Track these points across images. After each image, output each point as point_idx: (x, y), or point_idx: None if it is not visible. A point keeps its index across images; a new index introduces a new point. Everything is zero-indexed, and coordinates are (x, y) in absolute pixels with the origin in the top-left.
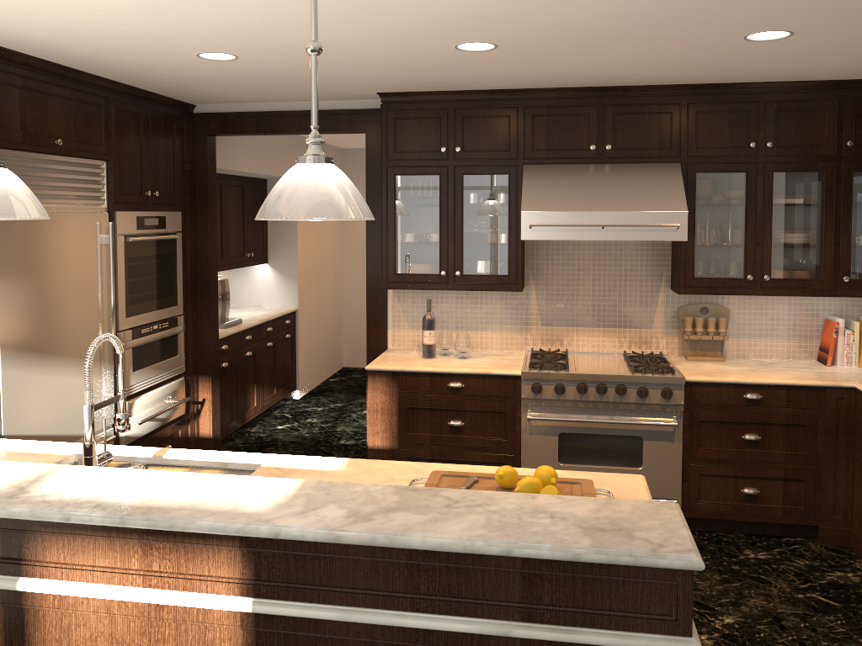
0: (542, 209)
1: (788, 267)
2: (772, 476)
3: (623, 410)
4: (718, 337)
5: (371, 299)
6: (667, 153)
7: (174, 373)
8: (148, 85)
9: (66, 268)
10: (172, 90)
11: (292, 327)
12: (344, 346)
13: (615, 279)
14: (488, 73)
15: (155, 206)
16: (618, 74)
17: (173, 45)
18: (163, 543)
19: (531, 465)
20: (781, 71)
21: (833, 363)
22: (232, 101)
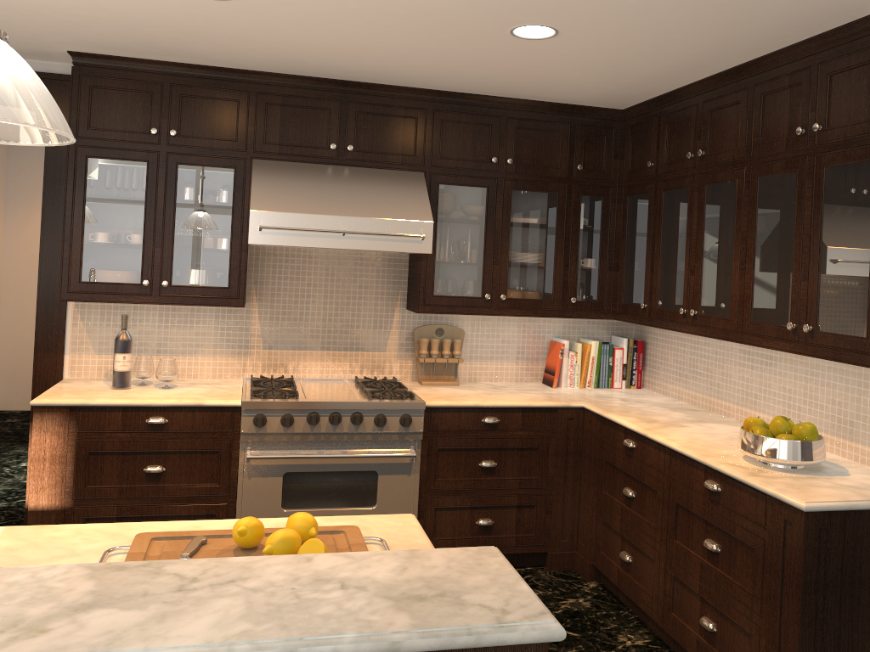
0: (275, 209)
1: (523, 287)
2: (506, 504)
3: (358, 442)
4: (453, 360)
5: (44, 315)
6: (412, 161)
7: None
8: None
9: None
10: None
11: None
12: None
13: (349, 297)
14: (220, 40)
15: None
16: (368, 64)
17: None
18: None
19: (249, 514)
20: (527, 84)
21: (558, 385)
22: None
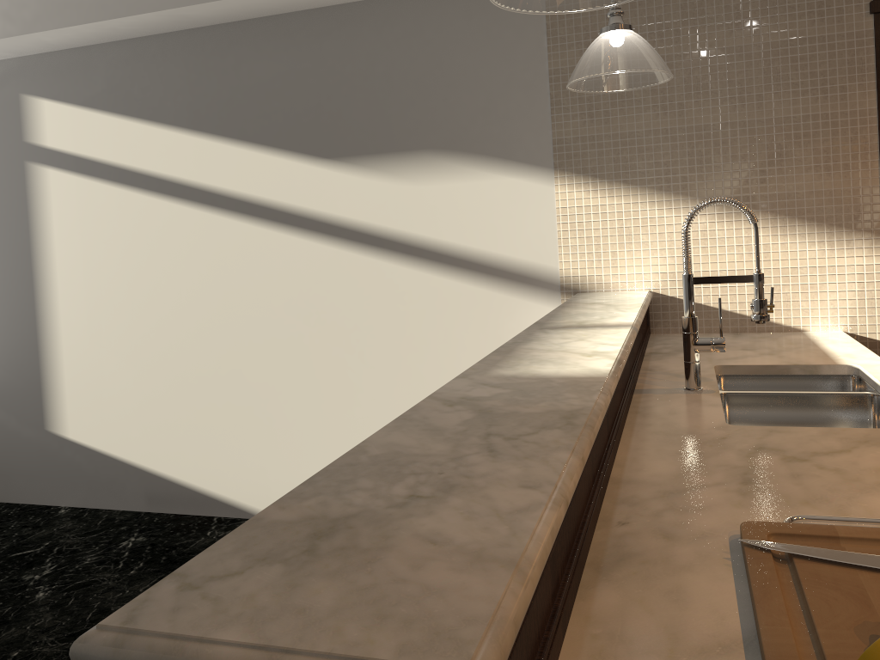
0: None
1: None
2: None
3: None
4: None
5: None
6: None
7: None
8: None
9: None
10: None
11: None
12: None
13: None
14: None
15: None
16: None
17: None
18: None
19: None
20: None
21: None
22: None
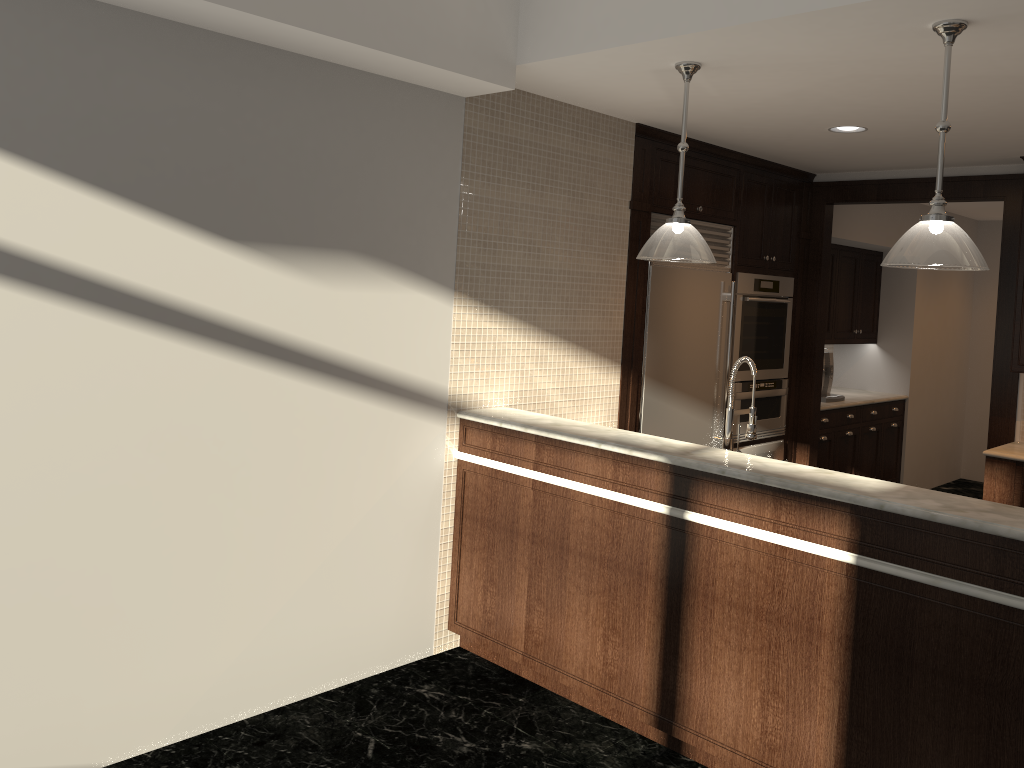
0: None
1: None
2: None
3: None
4: None
5: (997, 383)
6: None
7: (774, 434)
8: (775, 157)
9: (695, 318)
10: (796, 161)
11: (899, 417)
12: (963, 454)
13: None
14: None
15: (770, 270)
16: None
17: (808, 122)
18: (790, 501)
19: None
20: None
21: None
22: (854, 169)
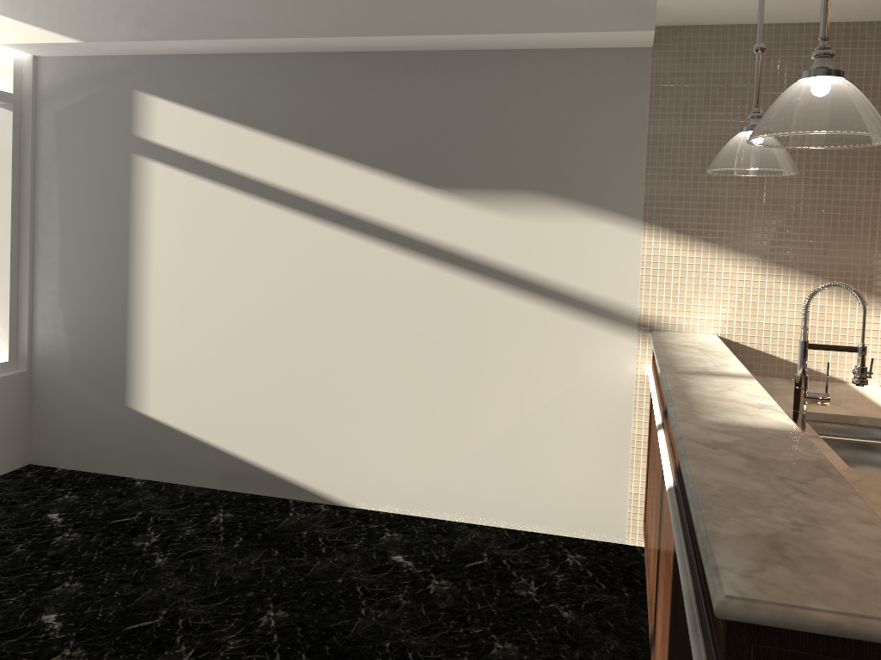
0: None
1: None
2: None
3: None
4: None
5: None
6: None
7: None
8: None
9: None
10: None
11: None
12: None
13: None
14: None
15: None
16: None
17: None
18: None
19: None
20: None
21: None
22: None
